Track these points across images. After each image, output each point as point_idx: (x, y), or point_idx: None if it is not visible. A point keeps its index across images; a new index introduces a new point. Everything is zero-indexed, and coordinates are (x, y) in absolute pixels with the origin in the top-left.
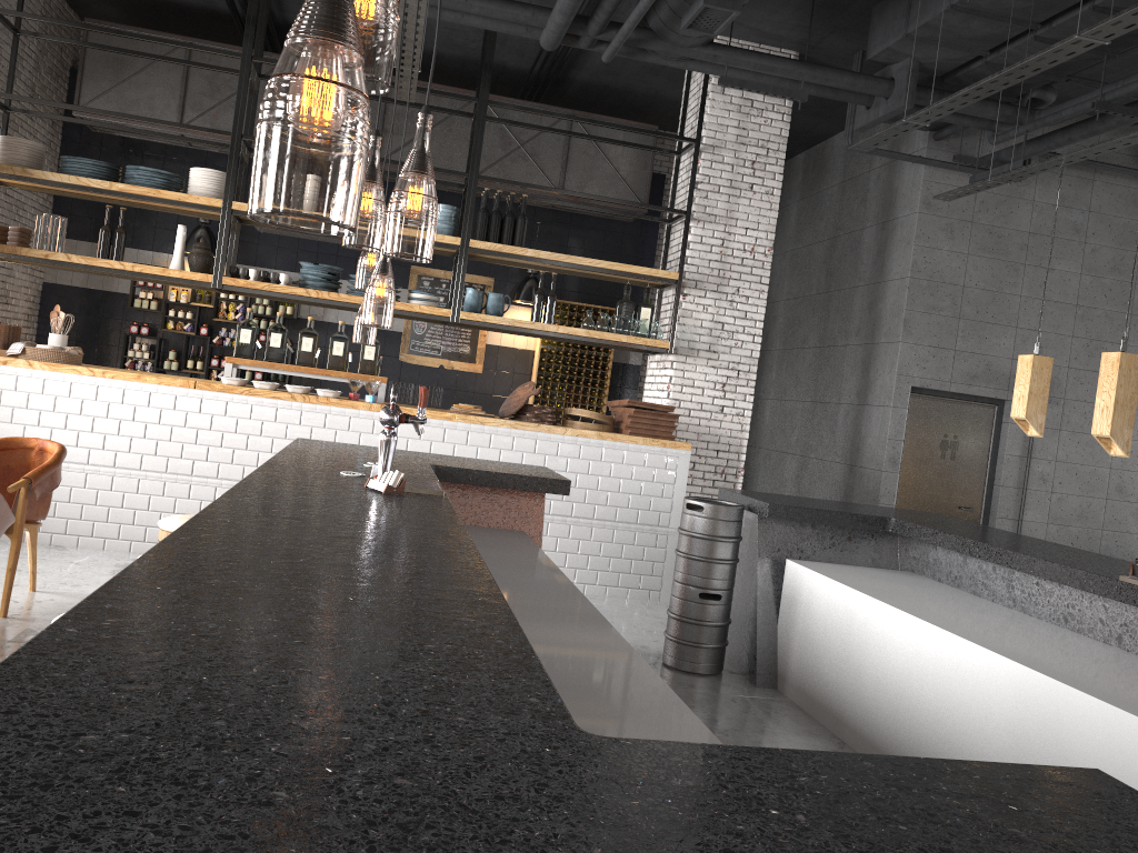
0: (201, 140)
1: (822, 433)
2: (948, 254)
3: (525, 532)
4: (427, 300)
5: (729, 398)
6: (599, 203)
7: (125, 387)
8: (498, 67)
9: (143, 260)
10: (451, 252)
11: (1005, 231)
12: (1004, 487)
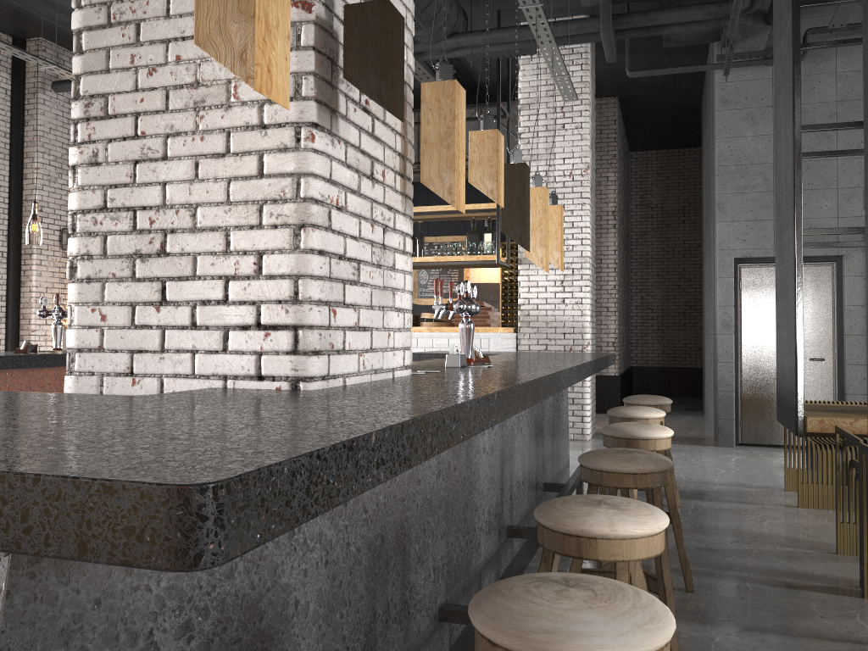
0: None
1: (710, 312)
2: (753, 139)
3: None
4: None
5: (568, 291)
6: None
7: None
8: None
9: None
10: None
11: (809, 106)
12: (849, 335)
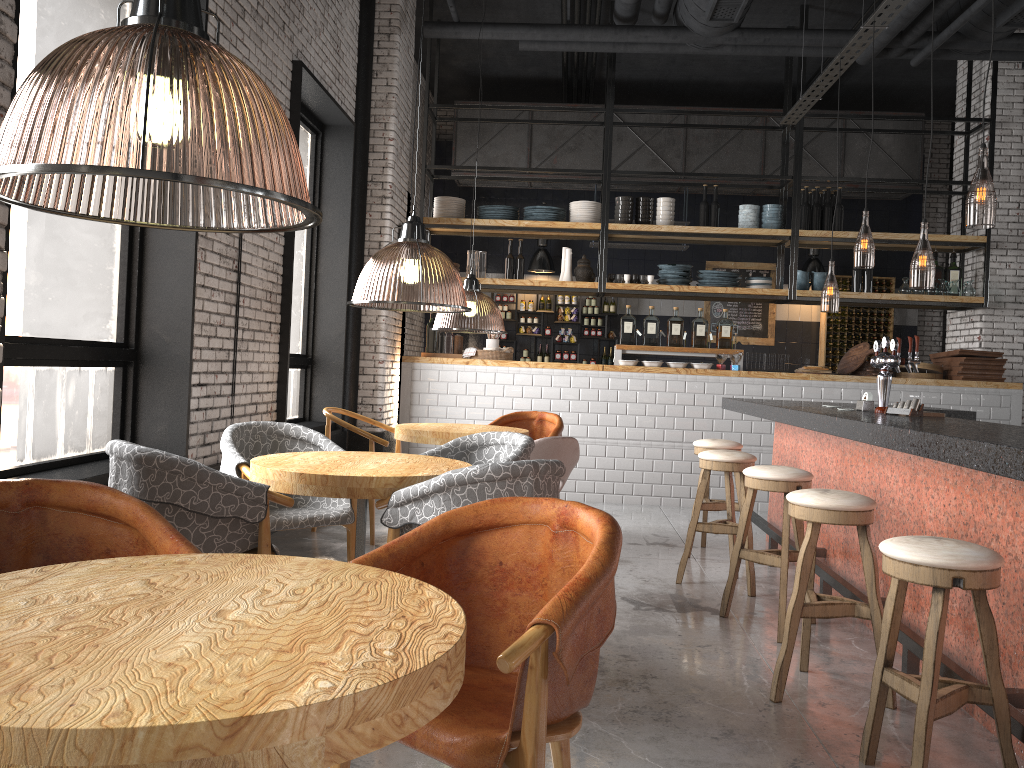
0: (571, 180)
1: None
2: None
3: None
4: (764, 284)
5: None
6: (877, 187)
7: (551, 373)
8: (774, 85)
9: None
10: (775, 243)
11: None
12: None
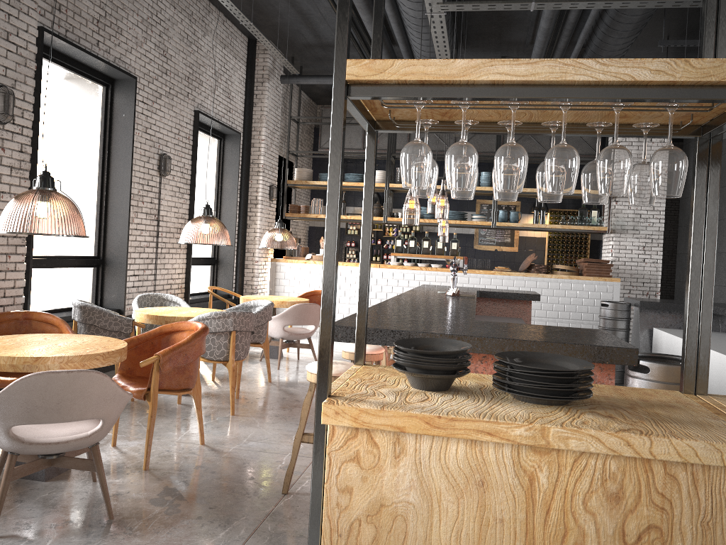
0: None
1: (719, 270)
2: None
3: (521, 318)
4: (480, 218)
5: (647, 254)
6: None
7: (351, 269)
8: None
9: (350, 211)
10: (491, 193)
11: None
12: None
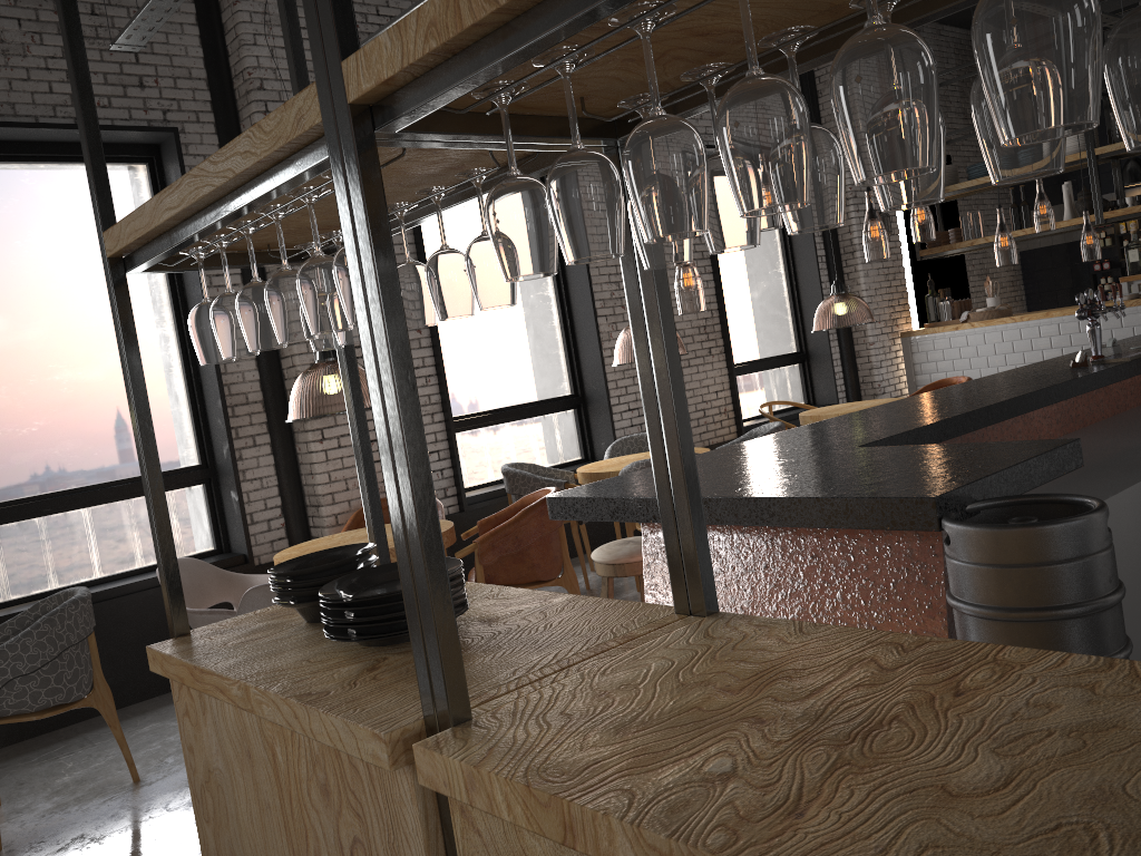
0: None
1: None
2: None
3: None
4: None
5: None
6: None
7: (1038, 324)
8: None
9: None
10: None
11: None
12: None
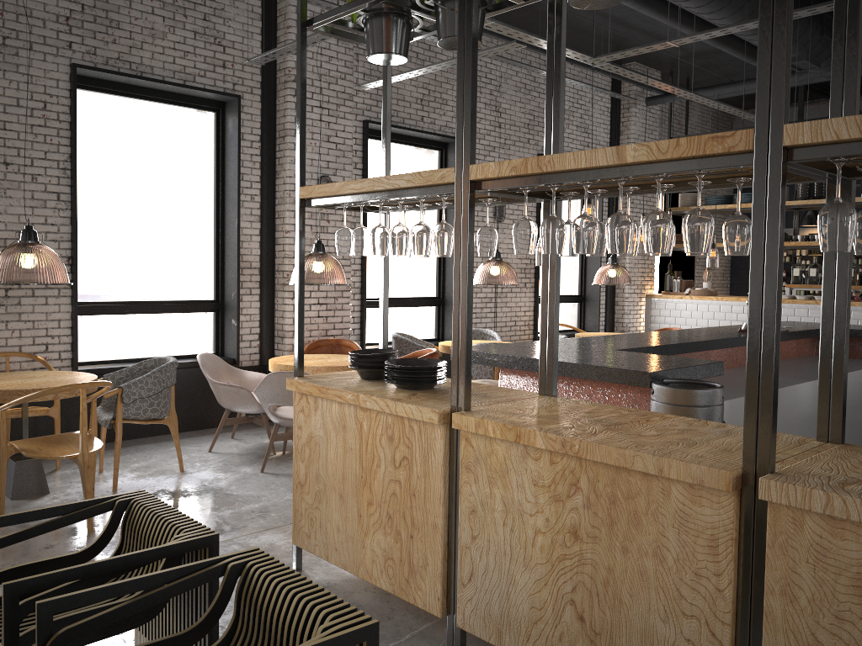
0: None
1: None
2: None
3: None
4: None
5: None
6: None
7: (731, 304)
8: None
9: None
10: None
11: None
12: None
